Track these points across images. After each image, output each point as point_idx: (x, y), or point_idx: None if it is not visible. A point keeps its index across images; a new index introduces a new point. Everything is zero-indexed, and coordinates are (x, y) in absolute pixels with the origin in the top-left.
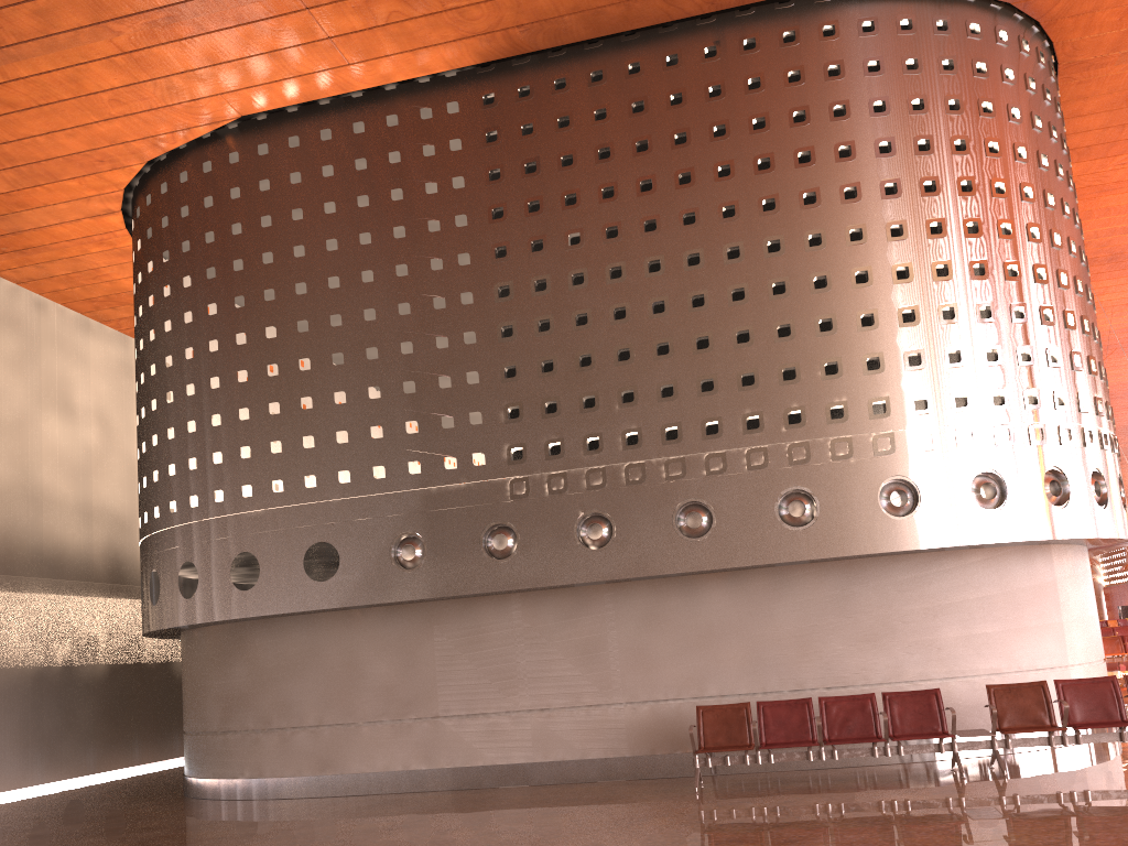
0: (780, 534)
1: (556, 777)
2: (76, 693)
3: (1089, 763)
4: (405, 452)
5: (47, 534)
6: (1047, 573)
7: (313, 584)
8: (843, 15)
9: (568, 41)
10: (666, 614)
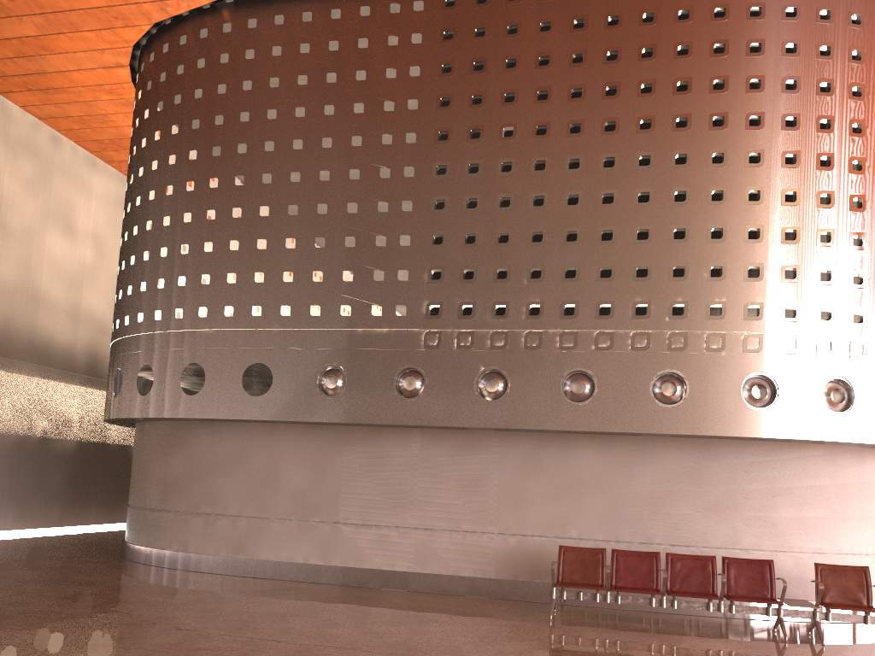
0: (651, 409)
1: (431, 587)
2: (49, 460)
3: None
4: (340, 296)
5: (40, 329)
6: (874, 473)
7: (248, 397)
8: None
9: None
10: (543, 463)
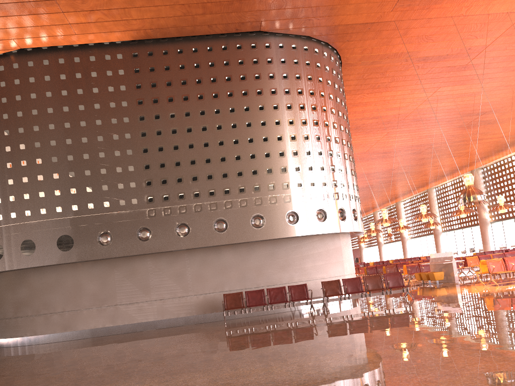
0: (252, 231)
1: (167, 325)
2: None
3: (352, 305)
4: (102, 197)
5: None
6: (338, 243)
7: (61, 252)
8: (272, 41)
9: (169, 36)
10: (209, 261)
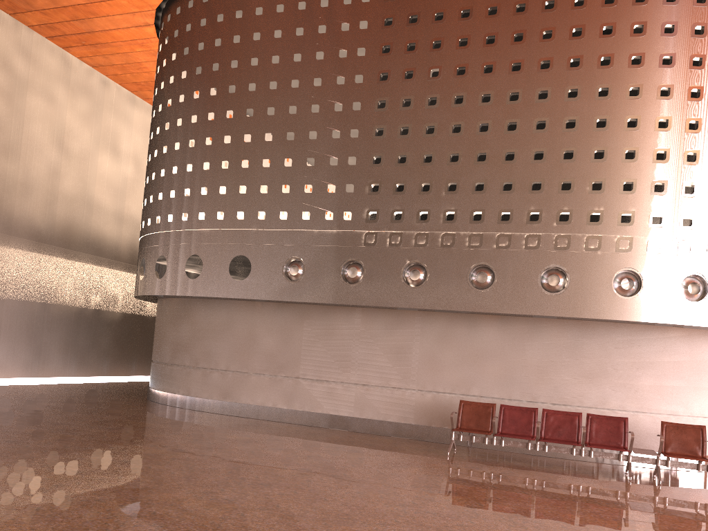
0: (538, 296)
1: (365, 428)
2: (101, 326)
3: None
4: (302, 204)
5: (94, 228)
6: None
7: (233, 281)
8: None
9: None
10: (454, 337)
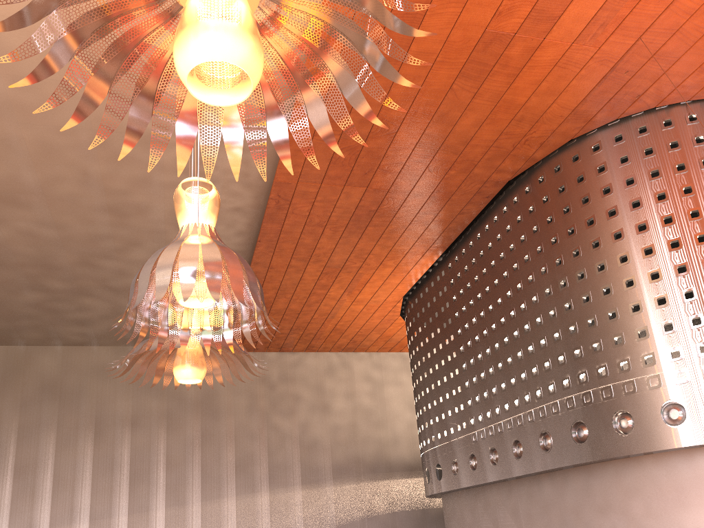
0: (541, 455)
1: None
2: None
3: None
4: (449, 423)
5: None
6: None
7: (438, 481)
8: (531, 179)
9: (455, 236)
10: (533, 494)
